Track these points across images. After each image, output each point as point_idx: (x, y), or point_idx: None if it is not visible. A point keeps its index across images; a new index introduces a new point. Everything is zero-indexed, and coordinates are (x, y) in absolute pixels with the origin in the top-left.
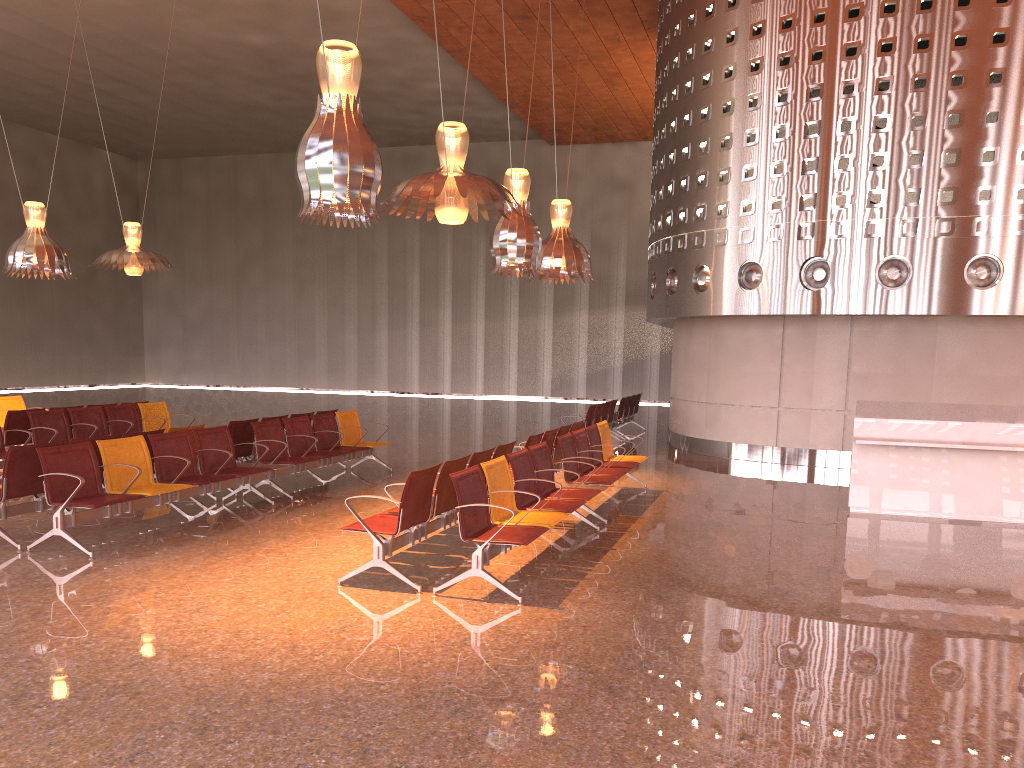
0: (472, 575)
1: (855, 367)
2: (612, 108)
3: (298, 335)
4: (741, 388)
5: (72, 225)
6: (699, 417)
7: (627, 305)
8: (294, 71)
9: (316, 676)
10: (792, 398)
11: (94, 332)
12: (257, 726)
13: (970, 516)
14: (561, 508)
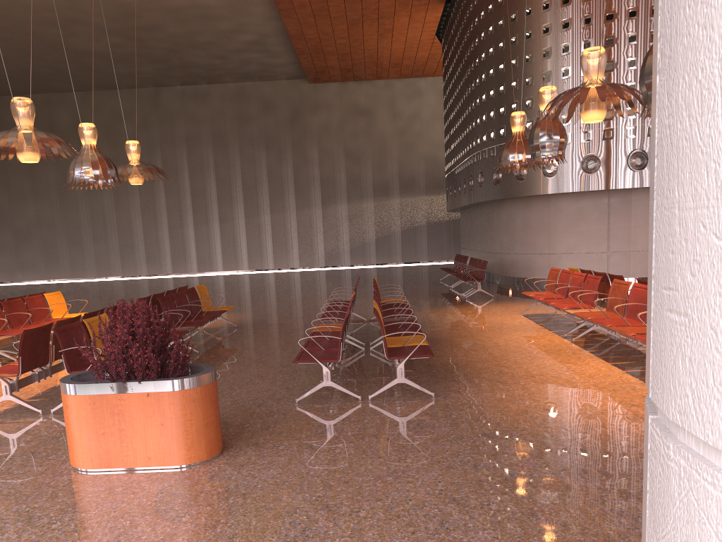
0: None
1: None
2: (371, 55)
3: (118, 235)
4: (578, 241)
5: None
6: (543, 264)
7: (375, 197)
8: (141, 23)
9: None
10: (617, 245)
11: None
12: None
13: None
14: None
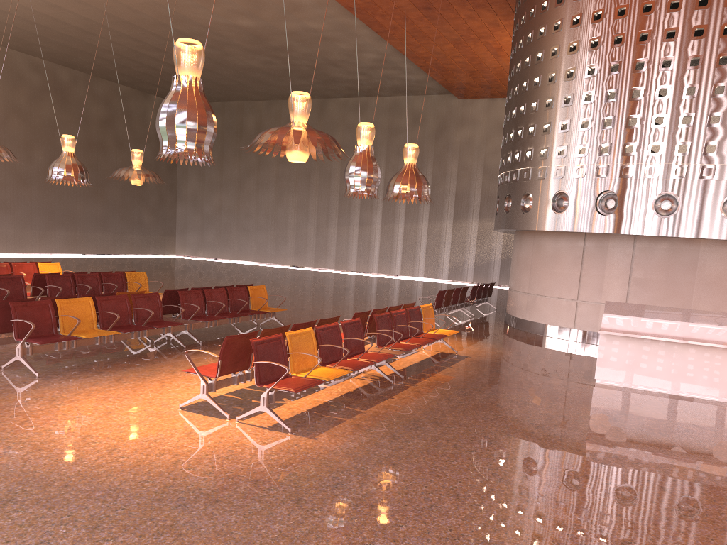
0: (260, 410)
1: (635, 274)
2: (500, 73)
3: (276, 227)
4: (552, 284)
5: (132, 146)
6: (522, 303)
7: None
8: (274, 45)
9: (110, 472)
10: (587, 294)
11: (143, 219)
12: (43, 502)
13: (685, 393)
14: (350, 367)
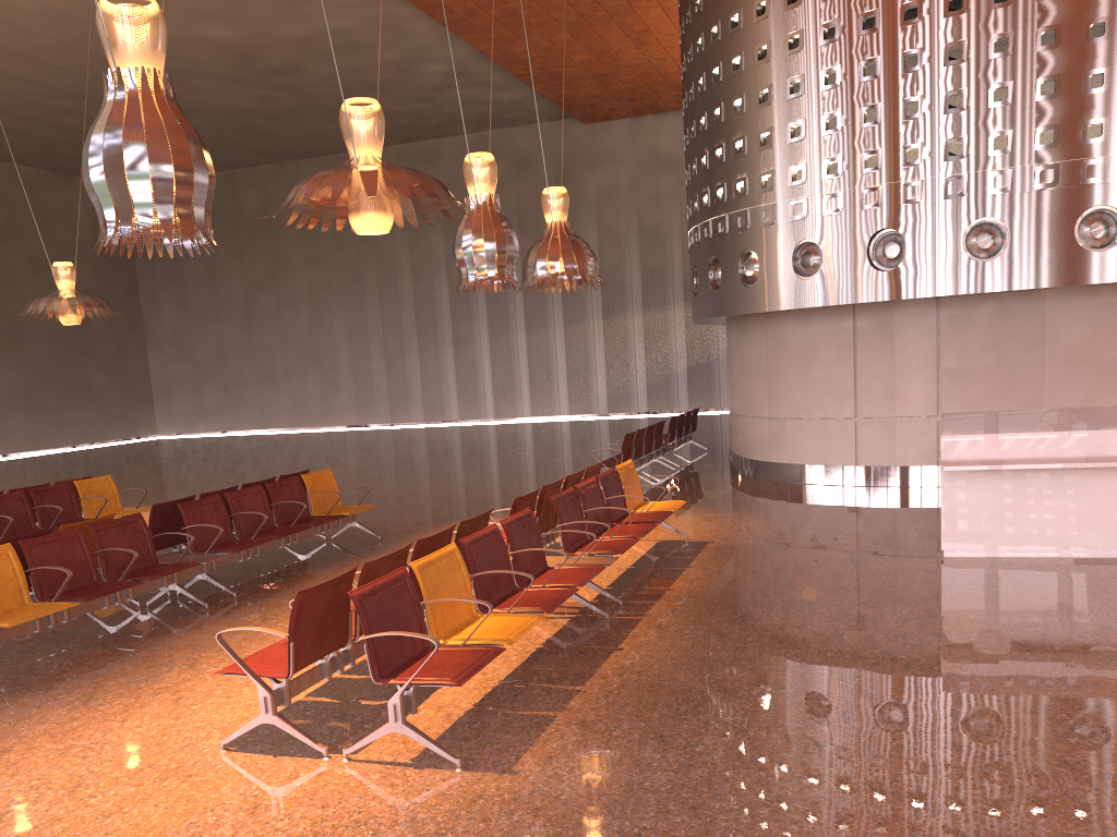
0: (391, 731)
1: (946, 361)
2: (647, 73)
3: (319, 367)
4: (808, 397)
5: None
6: (762, 435)
7: (686, 301)
8: (273, 66)
9: None
10: (871, 405)
11: (93, 383)
12: None
13: (1102, 553)
14: (538, 606)
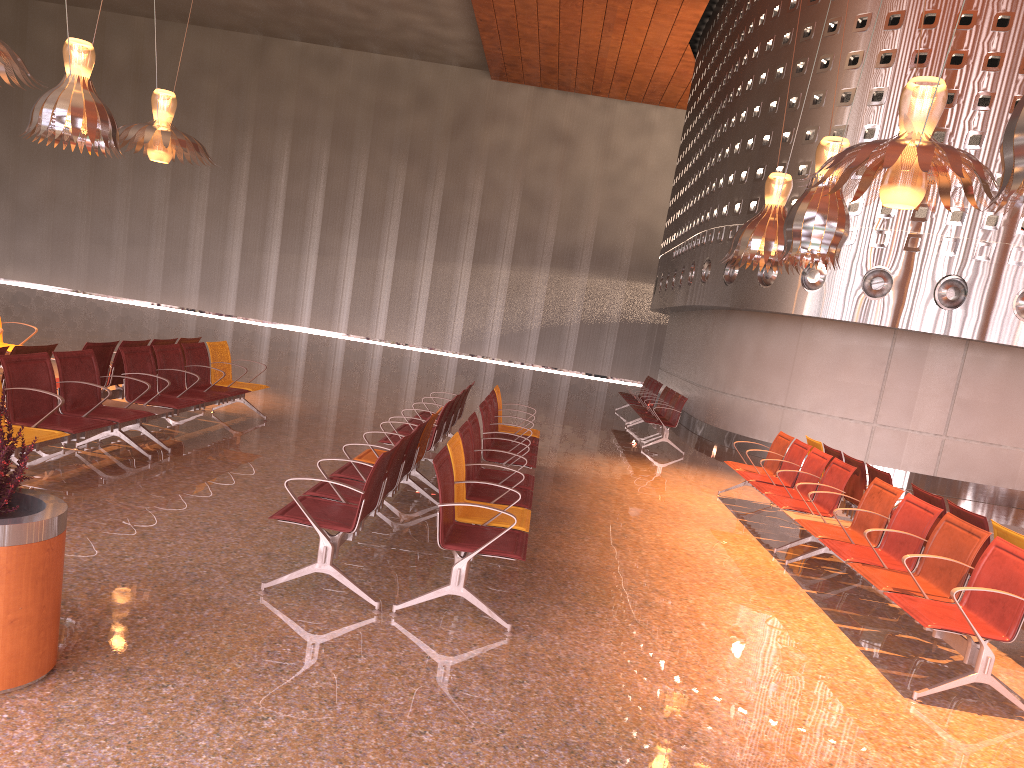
0: None
1: (961, 393)
2: (588, 55)
3: (166, 242)
4: (832, 397)
5: None
6: (771, 420)
7: (552, 266)
8: None
9: None
10: (890, 416)
11: None
12: None
13: None
14: None
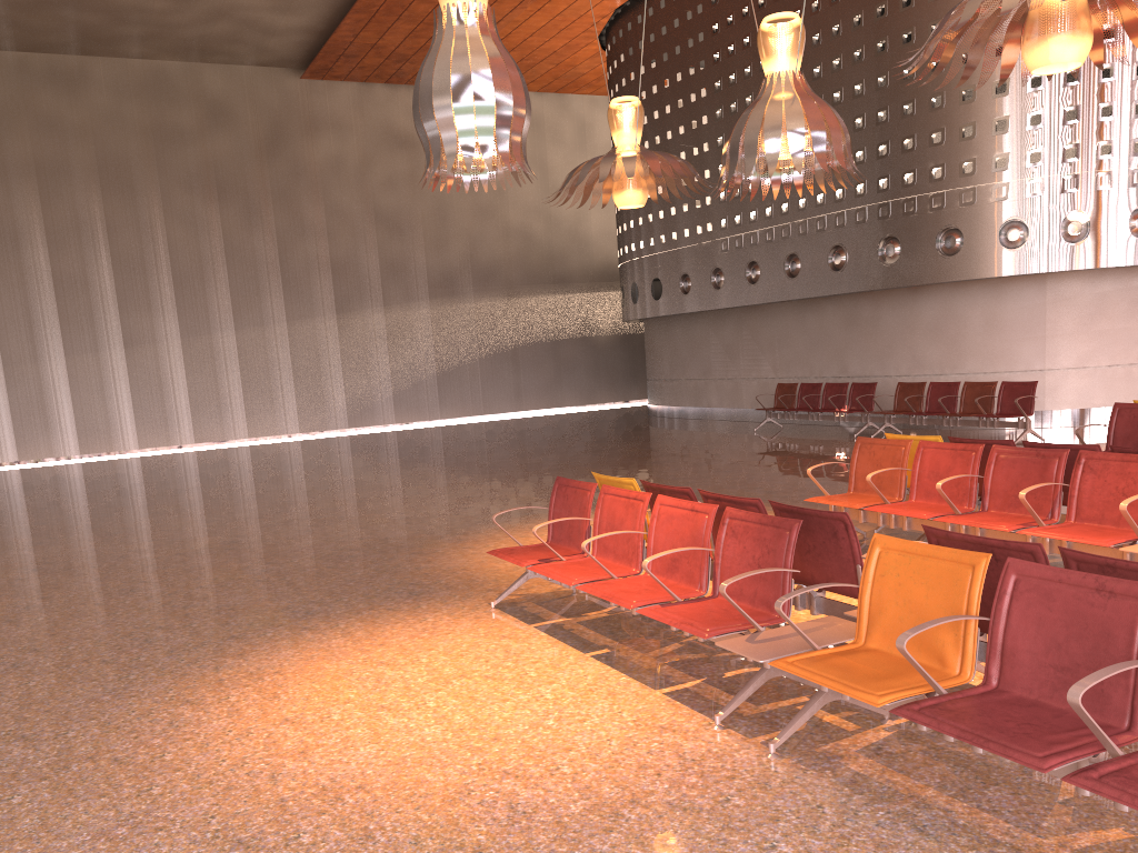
0: None
1: None
2: None
3: None
4: (1097, 348)
5: None
6: None
7: (432, 298)
8: None
9: None
10: None
11: None
12: None
13: None
14: None
